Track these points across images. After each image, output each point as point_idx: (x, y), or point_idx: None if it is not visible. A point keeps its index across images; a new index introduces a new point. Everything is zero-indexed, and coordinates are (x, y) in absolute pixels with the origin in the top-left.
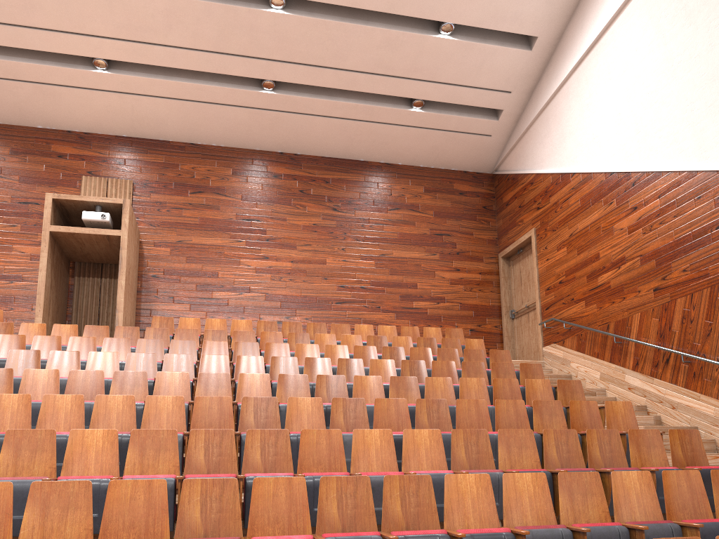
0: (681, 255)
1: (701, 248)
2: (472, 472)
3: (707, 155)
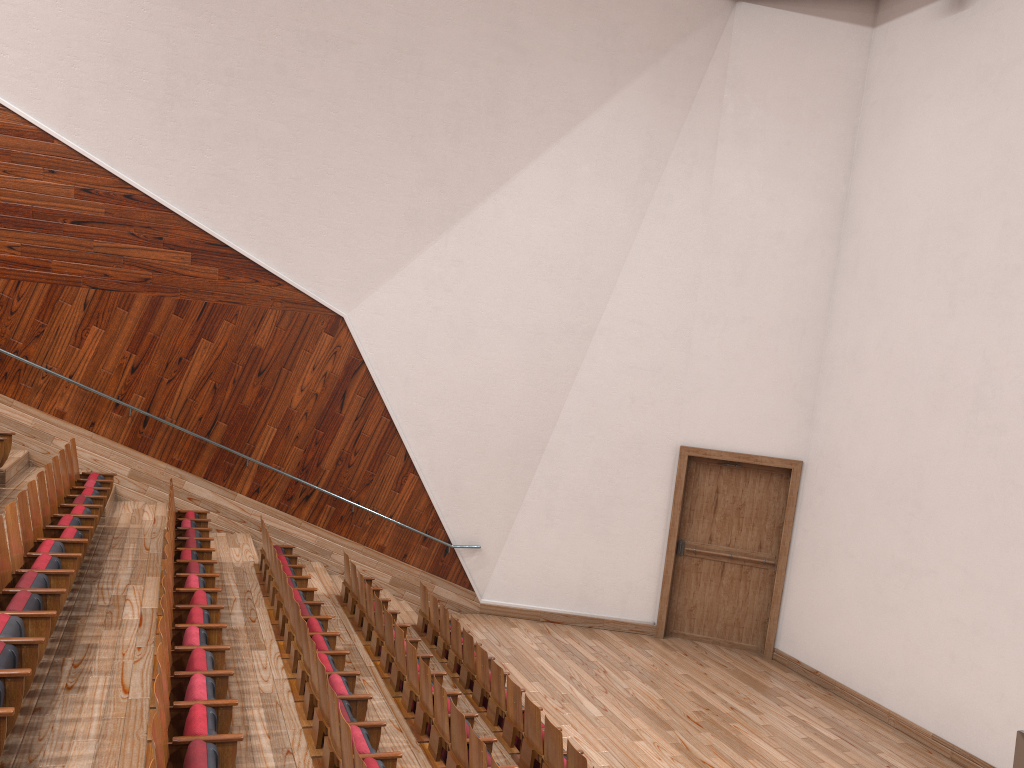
0: (9, 226)
1: (45, 234)
2: (200, 571)
3: (78, 131)
